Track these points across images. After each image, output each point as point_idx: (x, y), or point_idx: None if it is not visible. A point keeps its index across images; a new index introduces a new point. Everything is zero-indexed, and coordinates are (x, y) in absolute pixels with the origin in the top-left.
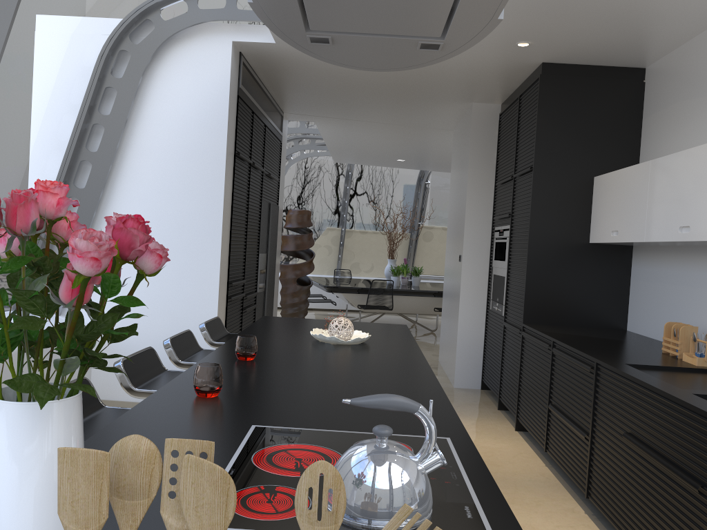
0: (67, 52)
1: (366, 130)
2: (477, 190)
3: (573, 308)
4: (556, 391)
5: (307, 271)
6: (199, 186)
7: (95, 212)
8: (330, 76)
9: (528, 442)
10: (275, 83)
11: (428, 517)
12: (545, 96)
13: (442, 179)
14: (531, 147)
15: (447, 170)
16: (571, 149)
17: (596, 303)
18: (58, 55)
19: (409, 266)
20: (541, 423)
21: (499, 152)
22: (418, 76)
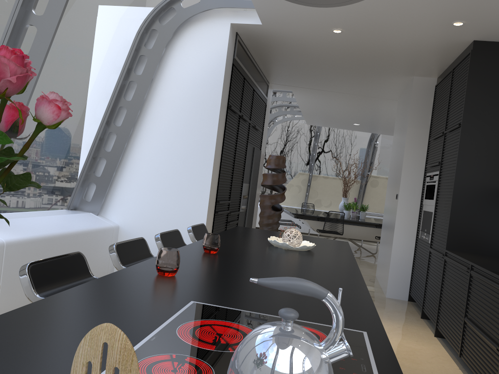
0: (113, 28)
1: (330, 98)
2: (413, 144)
3: (490, 241)
4: (471, 307)
5: (280, 200)
6: (200, 128)
7: (126, 144)
8: (303, 53)
9: (445, 347)
10: (262, 58)
11: None
12: (475, 67)
13: (387, 141)
14: (461, 108)
15: (392, 134)
16: (495, 110)
17: None
18: (106, 29)
19: (359, 205)
20: (457, 332)
21: (433, 115)
22: (371, 52)
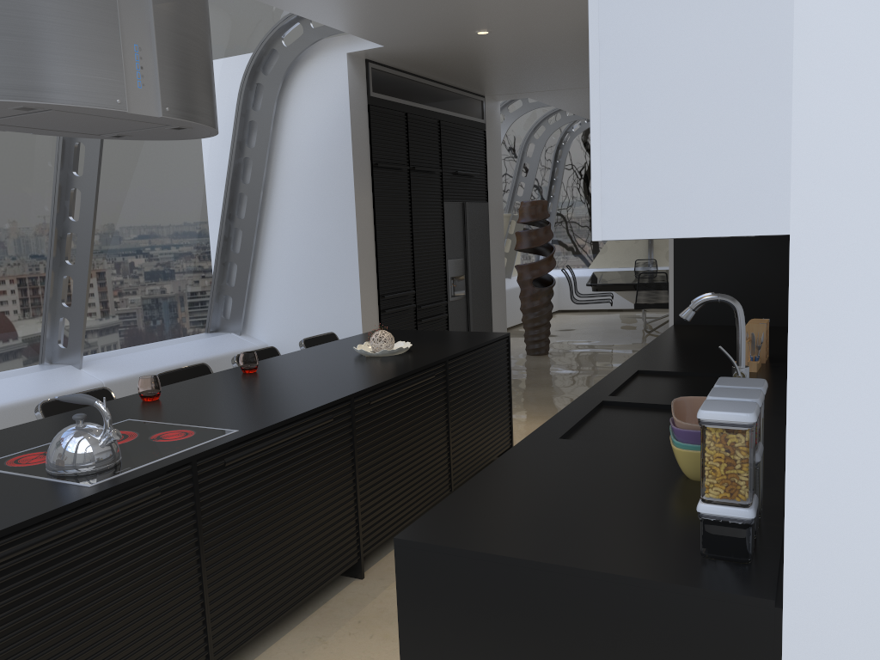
0: None
1: None
2: None
3: None
4: None
5: (544, 270)
6: (335, 204)
7: (255, 240)
8: (477, 60)
9: None
10: (435, 75)
11: (92, 470)
12: None
13: None
14: None
15: None
16: None
17: (766, 296)
18: None
19: None
20: None
21: None
22: (563, 41)
